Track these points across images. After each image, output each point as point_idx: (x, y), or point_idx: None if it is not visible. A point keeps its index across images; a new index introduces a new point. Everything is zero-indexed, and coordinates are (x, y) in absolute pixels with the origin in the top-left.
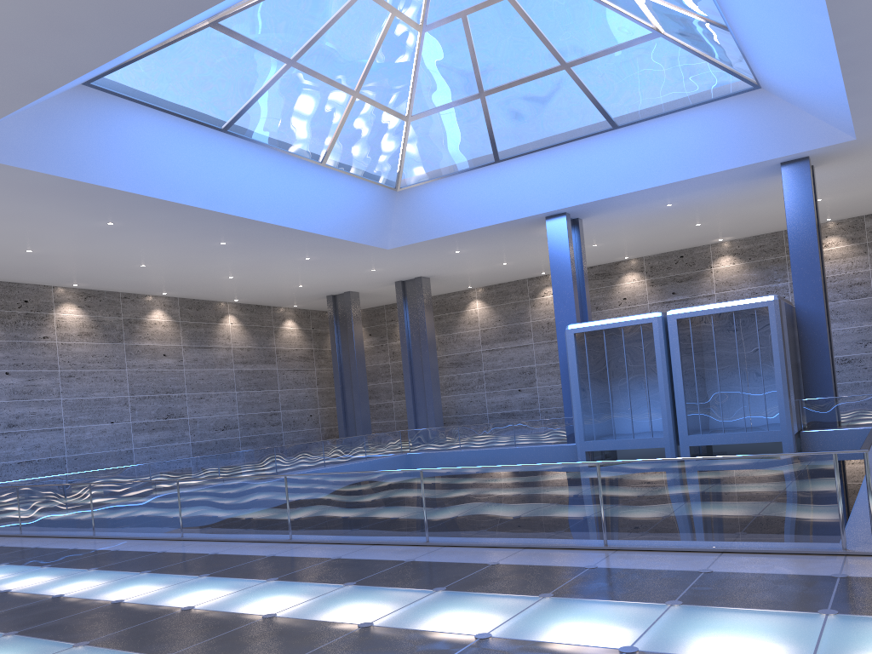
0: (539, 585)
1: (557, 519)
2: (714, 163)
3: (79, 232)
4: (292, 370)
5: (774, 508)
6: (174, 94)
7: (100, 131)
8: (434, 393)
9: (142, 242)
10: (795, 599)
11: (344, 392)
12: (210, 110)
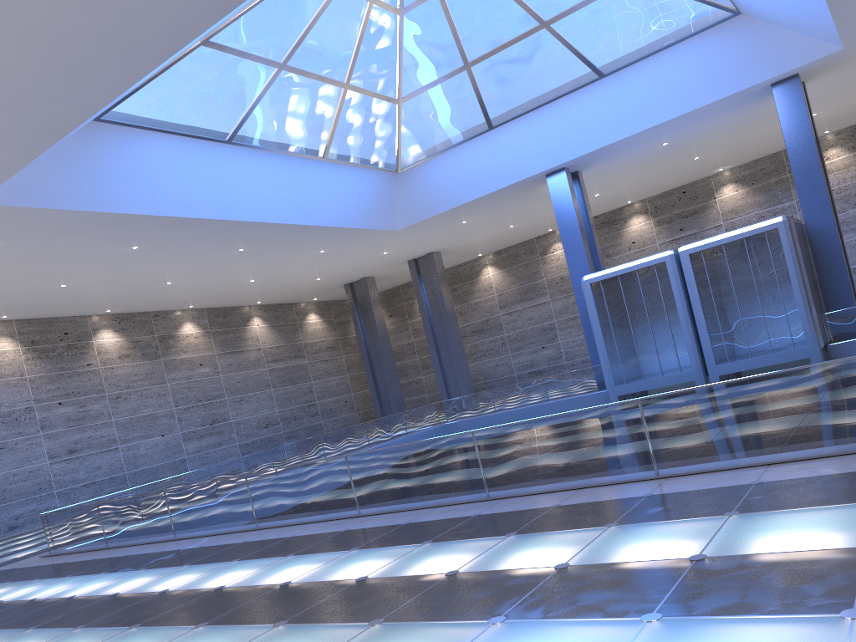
0: (602, 517)
1: (607, 458)
2: (705, 96)
3: (107, 261)
4: (322, 361)
5: (813, 416)
6: (178, 115)
7: (115, 162)
8: (461, 363)
9: (166, 260)
10: (845, 493)
11: (374, 375)
12: (213, 124)
